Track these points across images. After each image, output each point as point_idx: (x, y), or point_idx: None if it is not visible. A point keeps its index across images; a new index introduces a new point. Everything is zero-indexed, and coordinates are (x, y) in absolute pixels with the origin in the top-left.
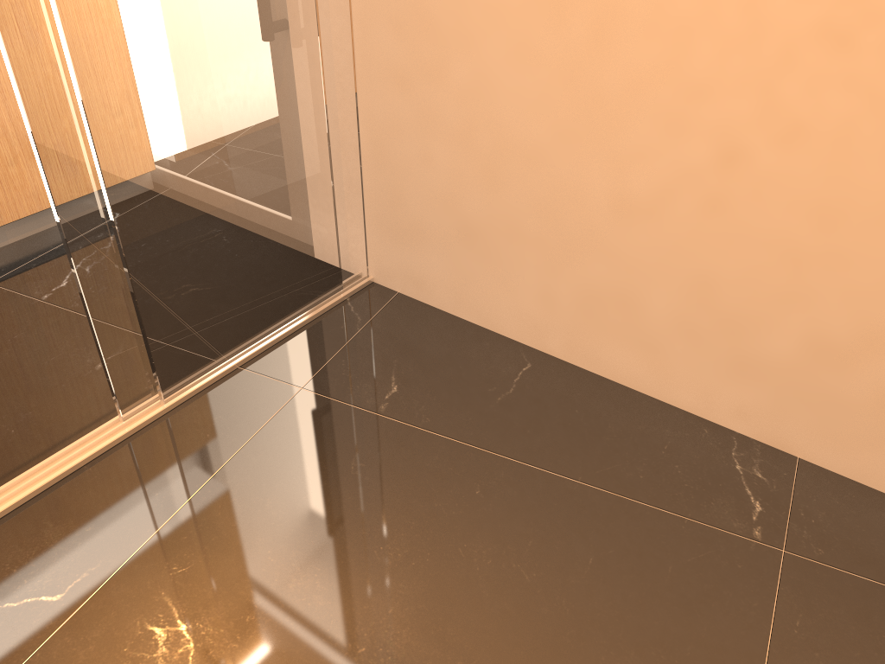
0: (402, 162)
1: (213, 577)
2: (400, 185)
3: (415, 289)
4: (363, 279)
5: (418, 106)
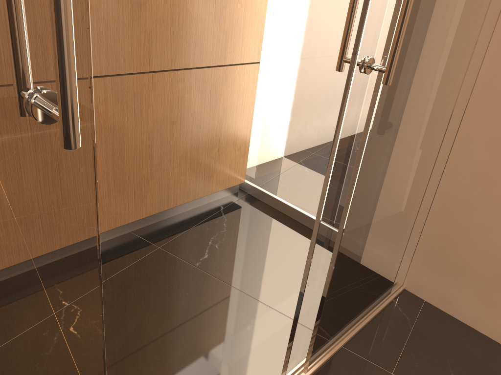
0: (463, 225)
1: None
2: (455, 238)
3: (441, 302)
4: (400, 287)
5: (493, 196)
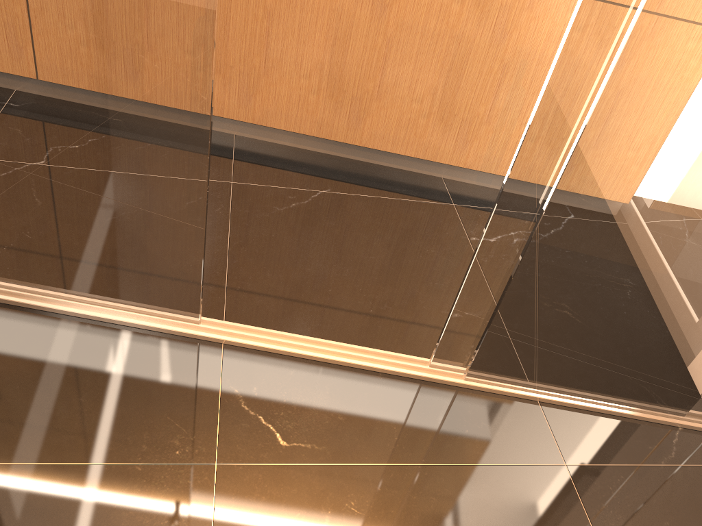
0: None
1: None
2: None
3: None
4: None
5: None
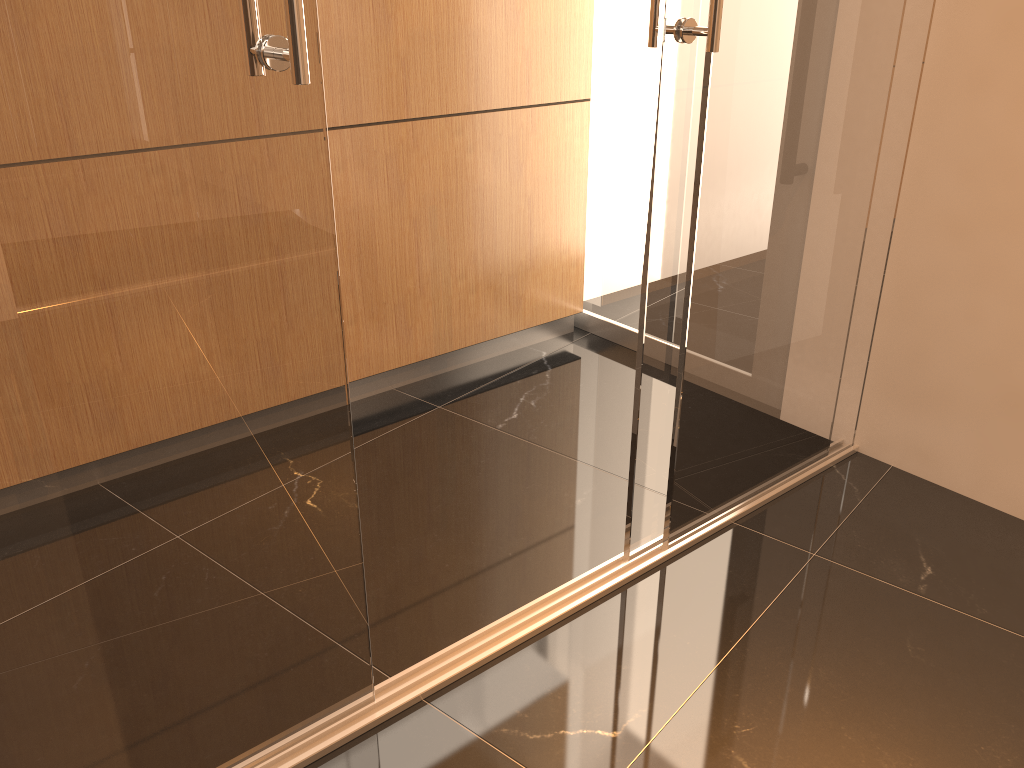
0: (936, 317)
1: (785, 745)
2: (926, 343)
3: (918, 463)
4: (848, 447)
5: (976, 257)
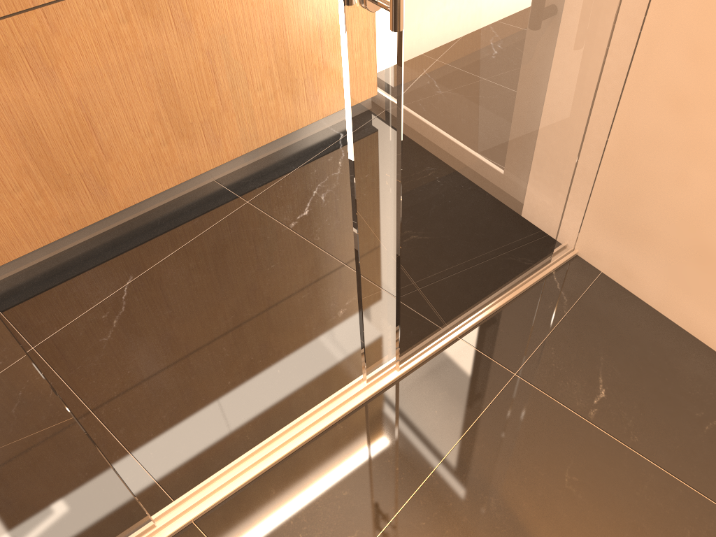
0: (650, 173)
1: None
2: (639, 191)
3: (621, 276)
4: (568, 253)
5: (691, 132)
